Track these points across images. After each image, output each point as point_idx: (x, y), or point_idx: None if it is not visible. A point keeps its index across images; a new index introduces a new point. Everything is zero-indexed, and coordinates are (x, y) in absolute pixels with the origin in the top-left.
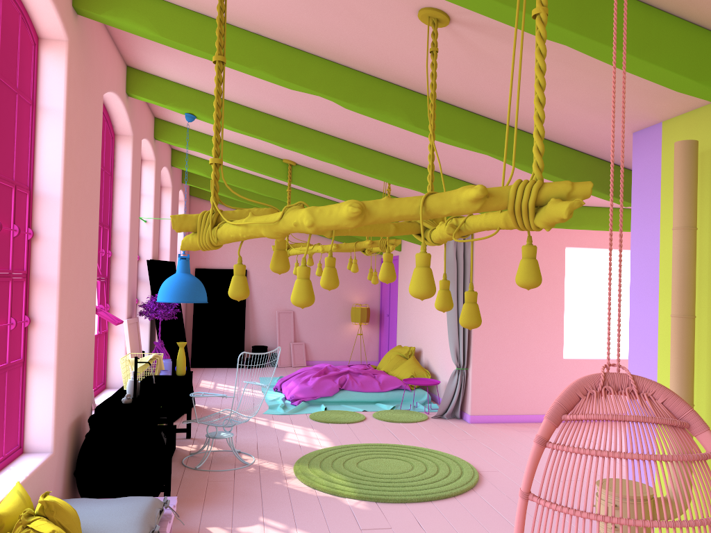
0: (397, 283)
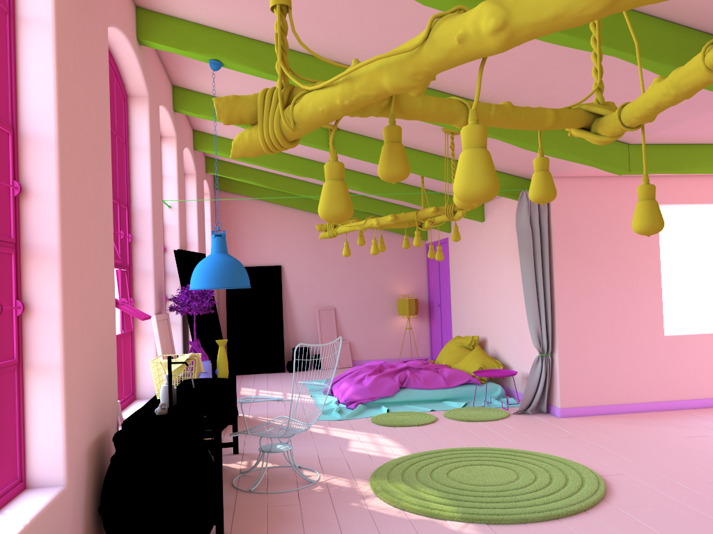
0: (448, 268)
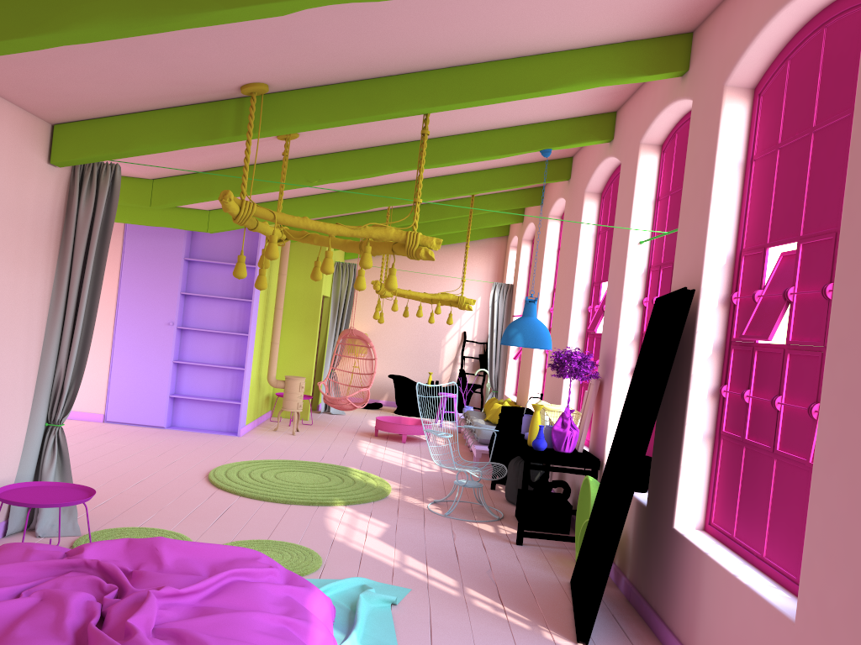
0: None
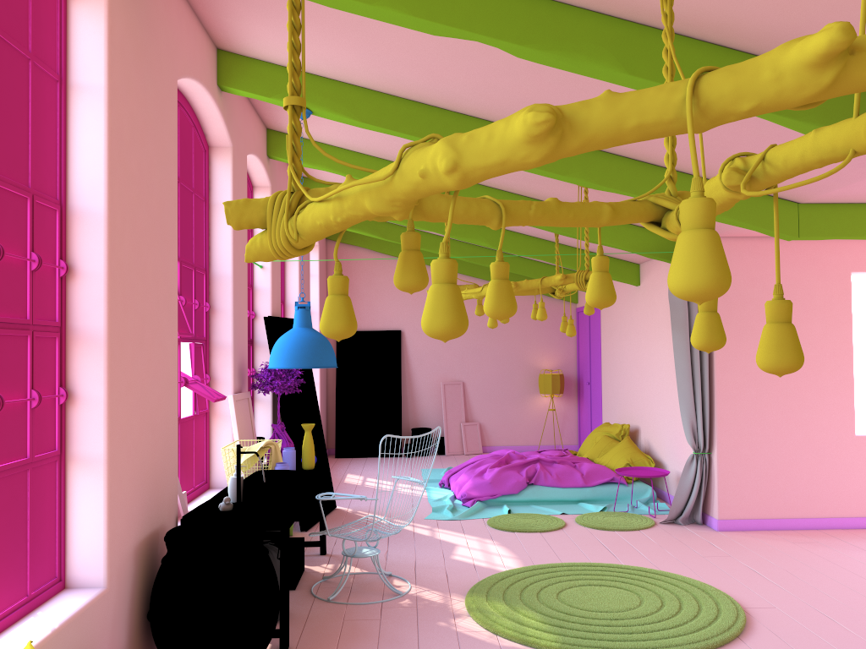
0: (600, 339)
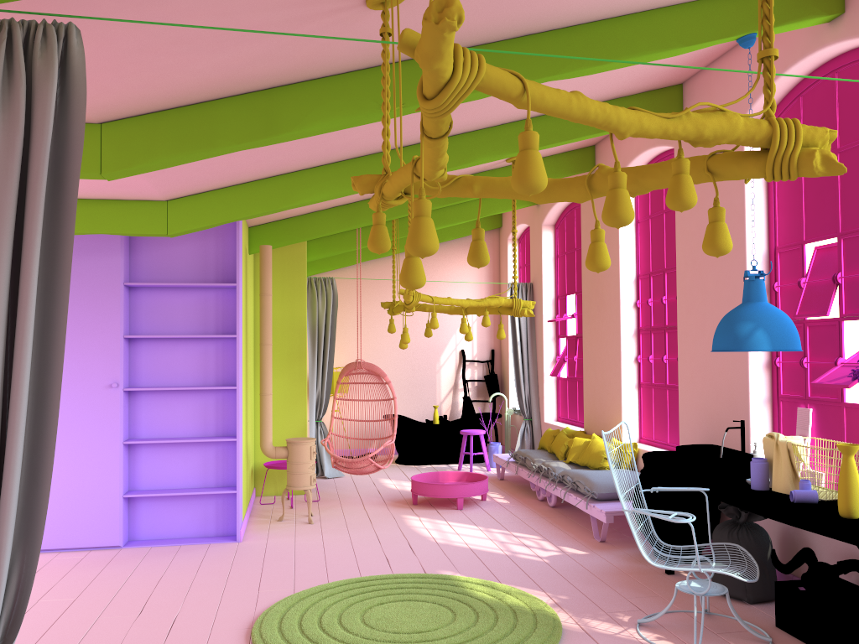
0: None
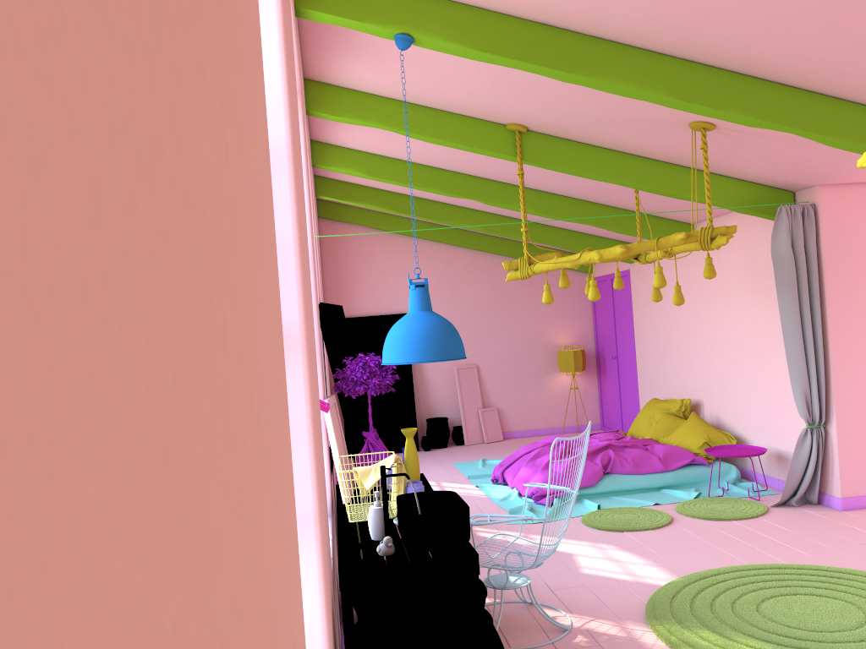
0: (631, 310)
